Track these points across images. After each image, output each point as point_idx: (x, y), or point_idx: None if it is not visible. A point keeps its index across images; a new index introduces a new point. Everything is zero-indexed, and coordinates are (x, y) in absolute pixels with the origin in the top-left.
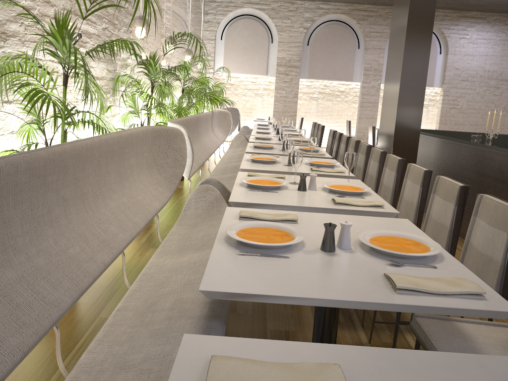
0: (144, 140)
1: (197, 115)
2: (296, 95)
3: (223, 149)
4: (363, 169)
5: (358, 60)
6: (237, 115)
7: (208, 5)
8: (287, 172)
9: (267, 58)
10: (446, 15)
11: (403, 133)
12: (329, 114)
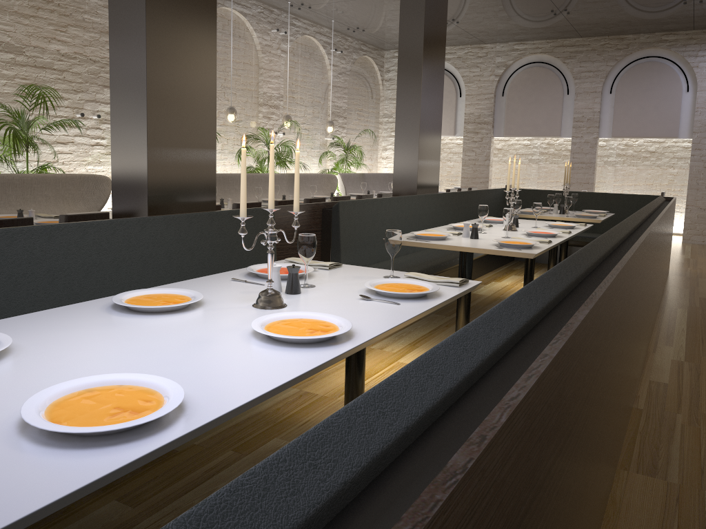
0: (69, 182)
1: (226, 174)
2: (488, 156)
3: None
4: None
5: (568, 109)
6: None
7: (389, 61)
8: None
9: (455, 115)
10: (691, 37)
11: (401, 187)
12: (555, 181)
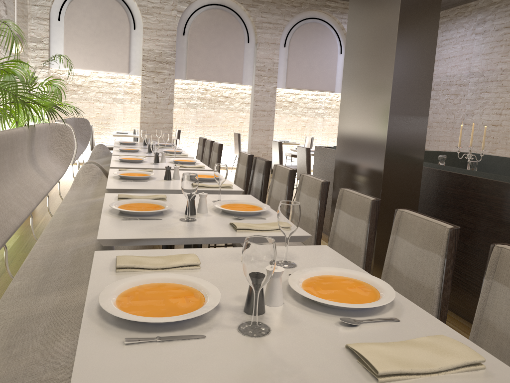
0: None
1: None
2: (172, 100)
3: (69, 177)
4: (365, 250)
5: (249, 57)
6: (87, 129)
7: None
8: None
9: (129, 49)
10: (347, 7)
11: (398, 164)
12: (212, 126)
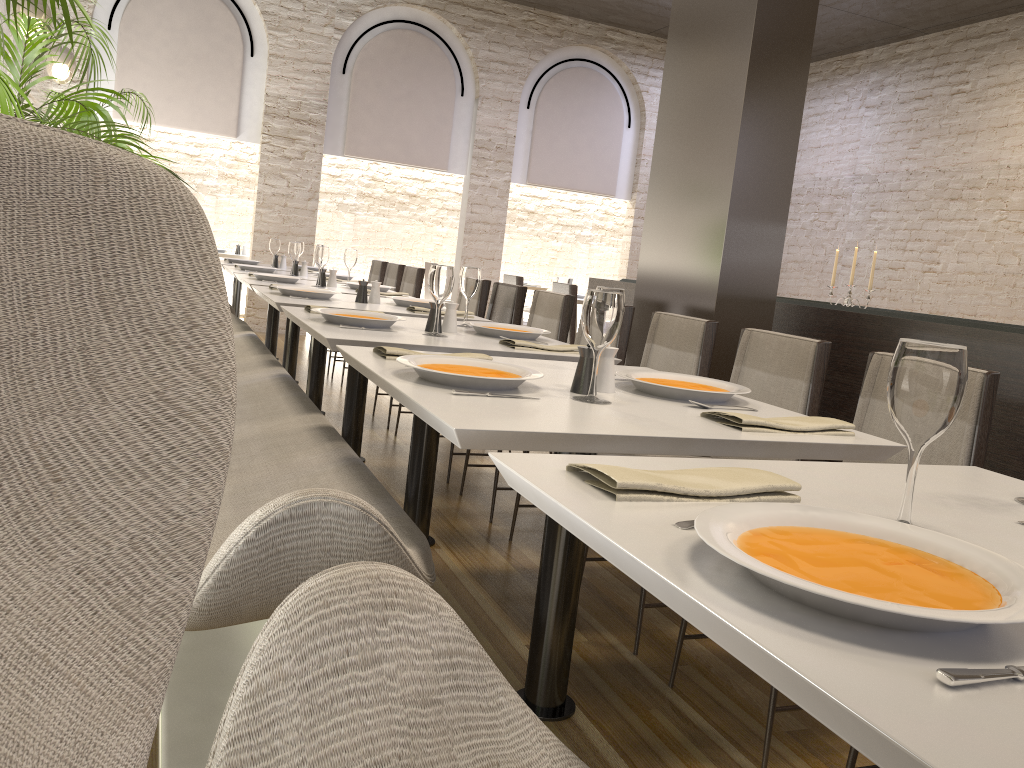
0: None
1: None
2: (315, 193)
3: None
4: None
5: (462, 122)
6: None
7: None
8: (665, 441)
9: (240, 93)
10: (643, 44)
11: (739, 288)
12: (383, 248)
